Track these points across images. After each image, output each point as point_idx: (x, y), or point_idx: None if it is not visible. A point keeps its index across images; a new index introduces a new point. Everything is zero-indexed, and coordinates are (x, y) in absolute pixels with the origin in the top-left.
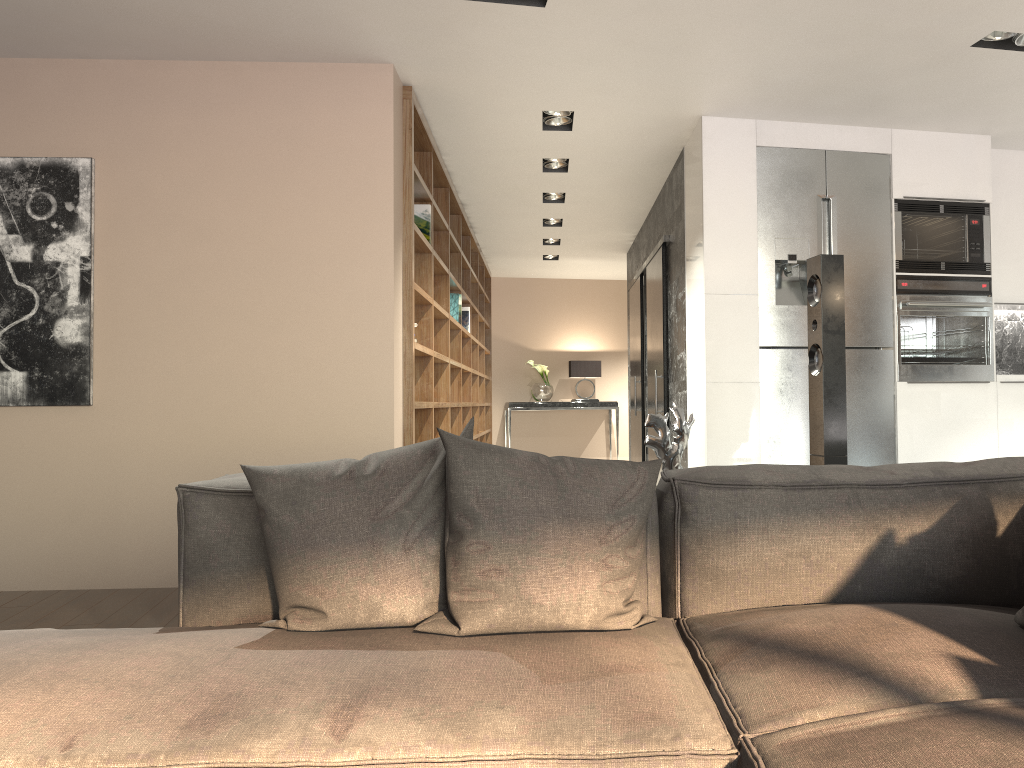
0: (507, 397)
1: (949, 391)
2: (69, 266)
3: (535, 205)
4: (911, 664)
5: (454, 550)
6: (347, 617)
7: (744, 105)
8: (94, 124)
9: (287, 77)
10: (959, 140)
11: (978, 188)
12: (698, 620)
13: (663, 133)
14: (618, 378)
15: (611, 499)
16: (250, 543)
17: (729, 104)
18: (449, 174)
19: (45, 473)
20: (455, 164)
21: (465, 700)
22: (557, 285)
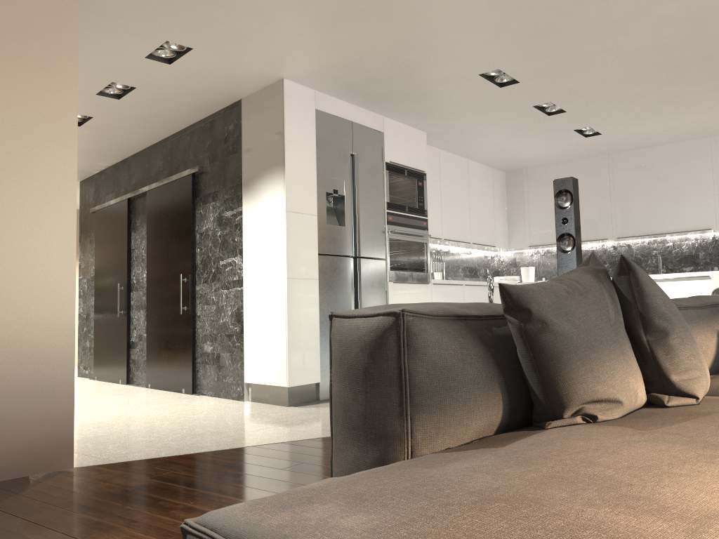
0: None
1: (412, 289)
2: None
3: None
4: None
5: (662, 344)
6: (629, 403)
7: (320, 77)
8: None
9: None
10: (413, 132)
11: (422, 163)
12: None
13: (240, 84)
14: None
15: None
16: (480, 361)
17: (312, 74)
18: None
19: None
20: None
21: None
22: None
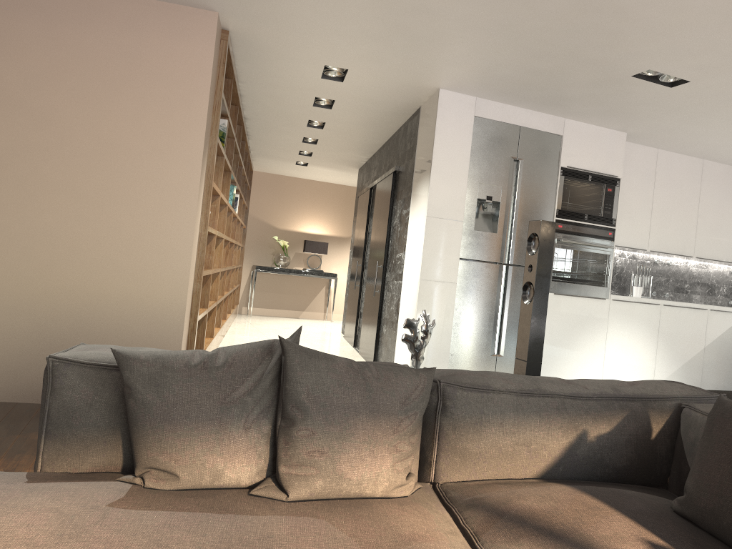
0: (254, 261)
1: (580, 302)
2: None
3: (300, 127)
4: (620, 546)
5: (286, 433)
6: (195, 480)
7: (471, 86)
8: None
9: (130, 7)
10: (607, 133)
11: (614, 167)
12: (450, 487)
13: (409, 95)
14: (339, 256)
15: (402, 399)
16: (109, 409)
17: (461, 84)
18: (240, 96)
19: None
20: (247, 90)
21: None
22: (302, 183)
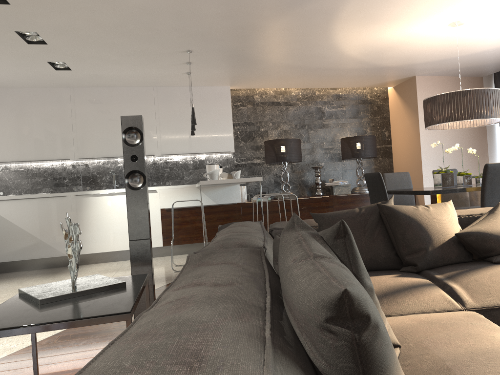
0: None
1: None
2: None
3: None
4: (405, 281)
5: None
6: None
7: None
8: None
9: None
10: None
11: None
12: None
13: None
14: None
15: None
16: None
17: None
18: None
19: None
20: None
21: (495, 342)
22: None
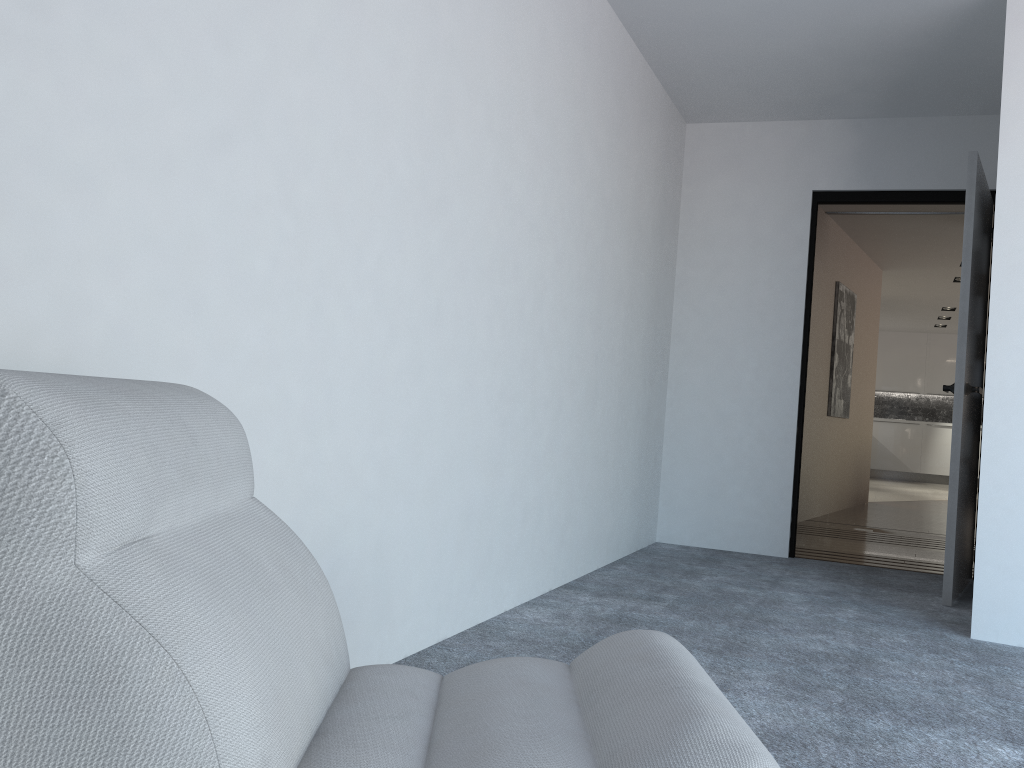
0: None
1: None
2: (851, 348)
3: None
4: None
5: None
6: None
7: None
8: (854, 277)
9: (873, 269)
10: None
11: None
12: None
13: None
14: None
15: None
16: None
17: None
18: None
19: (838, 452)
20: None
21: None
22: None
